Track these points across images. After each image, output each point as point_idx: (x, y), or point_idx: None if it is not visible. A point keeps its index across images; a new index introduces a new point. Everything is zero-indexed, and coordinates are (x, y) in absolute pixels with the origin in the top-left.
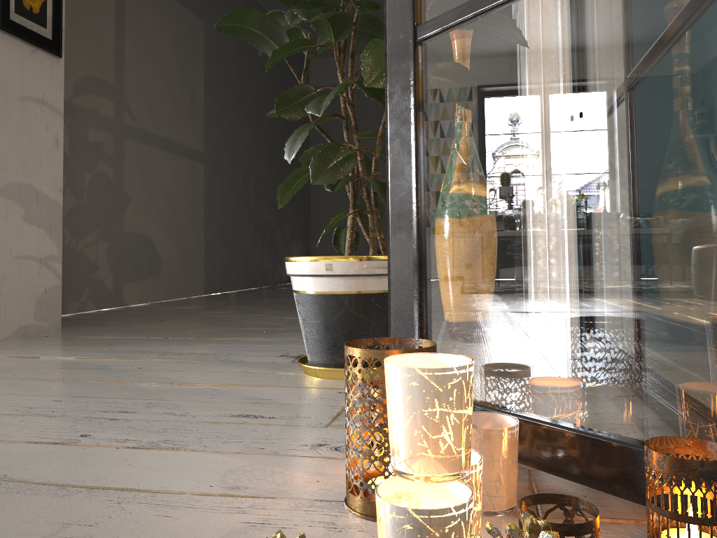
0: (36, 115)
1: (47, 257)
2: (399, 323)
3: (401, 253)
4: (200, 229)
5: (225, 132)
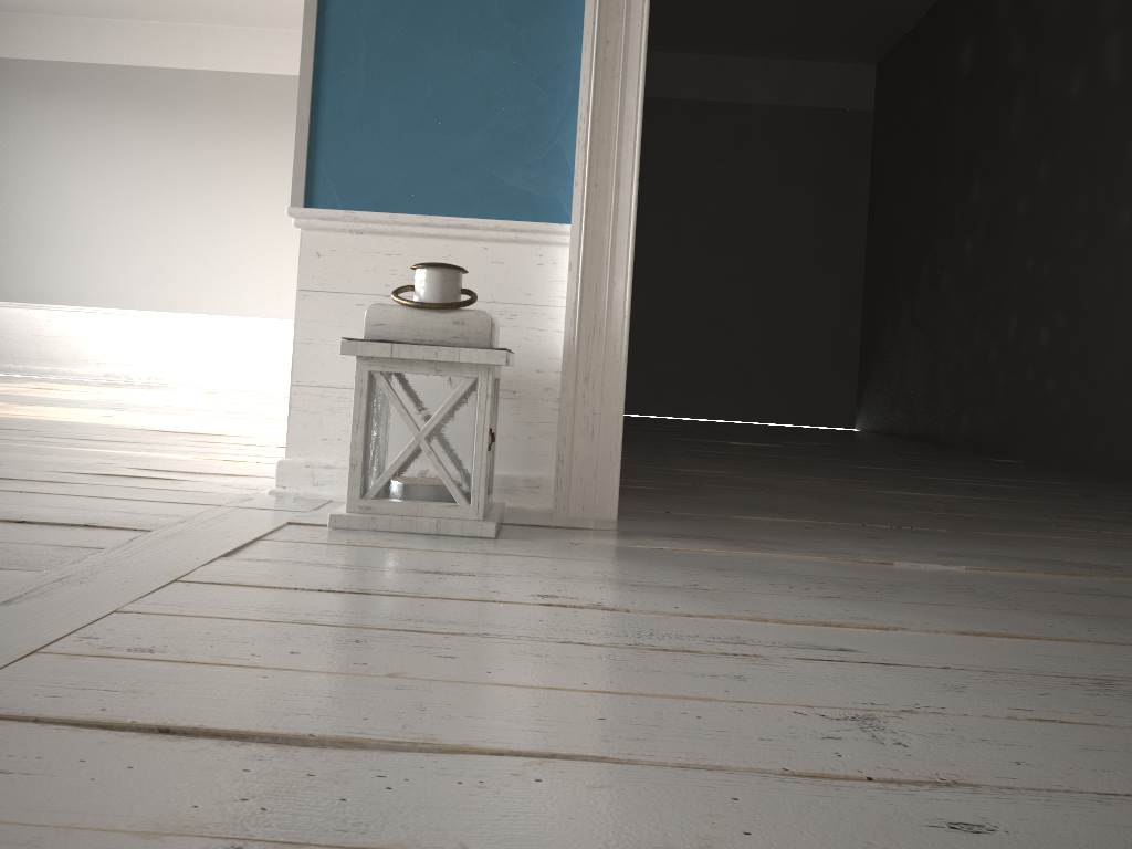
0: None
1: None
2: None
3: None
4: None
5: None
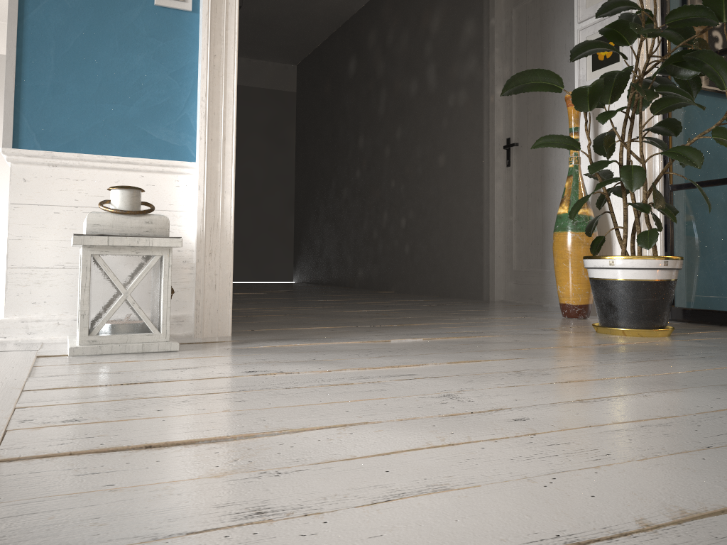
0: None
1: None
2: None
3: None
4: None
5: None
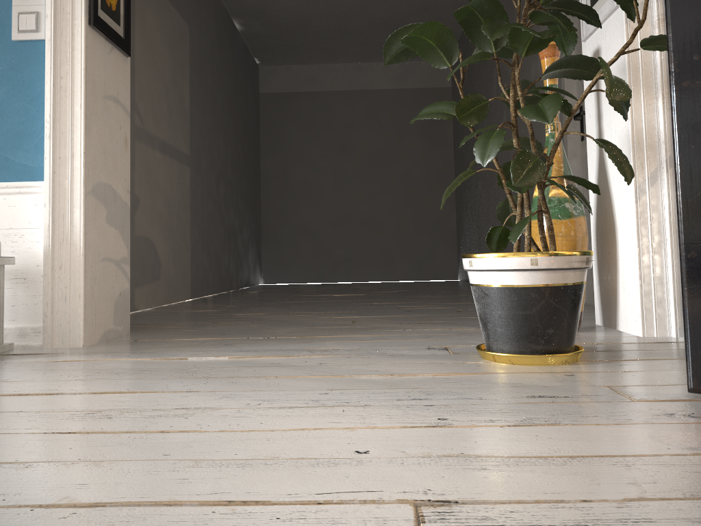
0: (113, 114)
1: (121, 259)
2: (699, 306)
3: (700, 245)
4: (187, 233)
5: (203, 135)
